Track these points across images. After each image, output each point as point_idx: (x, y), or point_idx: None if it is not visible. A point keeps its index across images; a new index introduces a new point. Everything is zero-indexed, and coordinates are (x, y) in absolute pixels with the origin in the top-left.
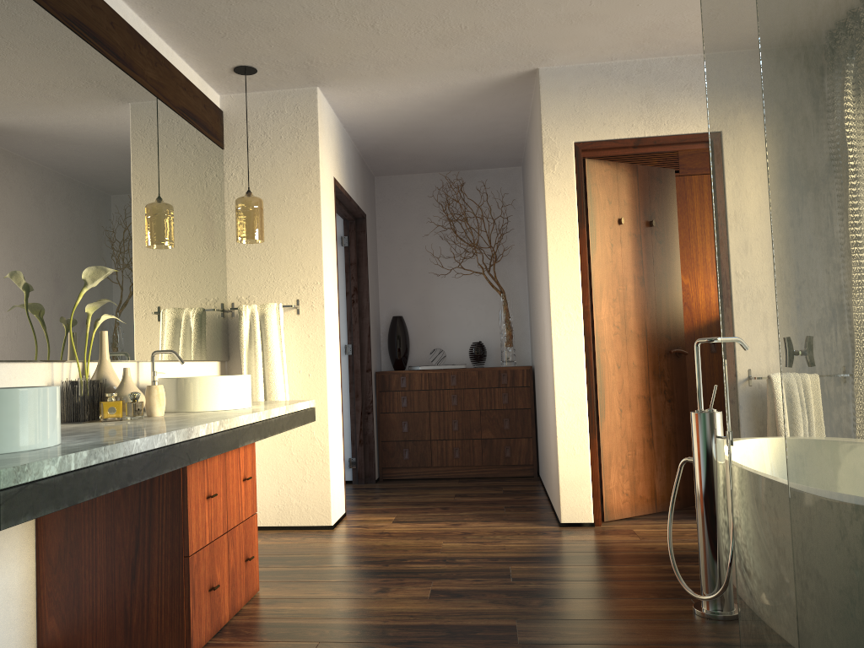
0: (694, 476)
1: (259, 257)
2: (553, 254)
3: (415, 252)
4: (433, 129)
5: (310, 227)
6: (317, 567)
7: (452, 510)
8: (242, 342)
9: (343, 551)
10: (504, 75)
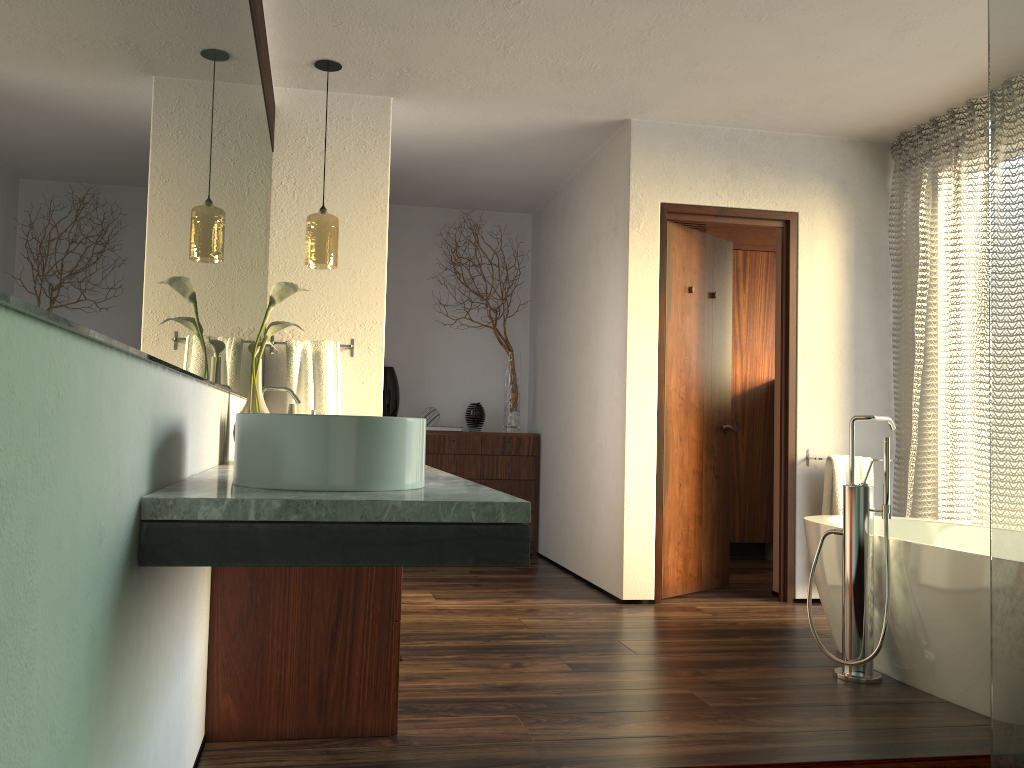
0: (845, 547)
1: (309, 285)
2: (633, 317)
3: (408, 295)
4: (475, 162)
5: (372, 257)
6: (412, 644)
7: (486, 586)
8: (292, 384)
9: (420, 628)
10: (592, 120)
